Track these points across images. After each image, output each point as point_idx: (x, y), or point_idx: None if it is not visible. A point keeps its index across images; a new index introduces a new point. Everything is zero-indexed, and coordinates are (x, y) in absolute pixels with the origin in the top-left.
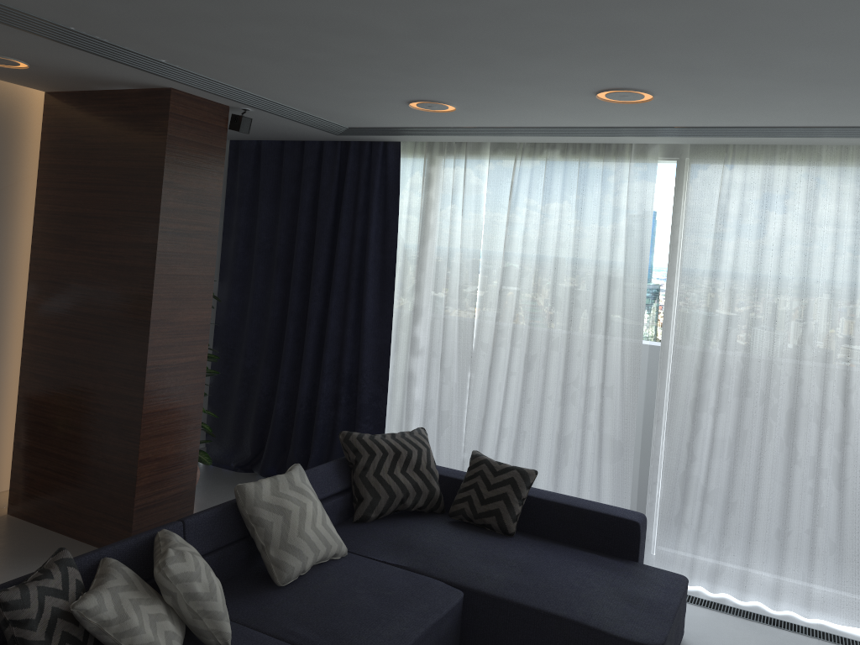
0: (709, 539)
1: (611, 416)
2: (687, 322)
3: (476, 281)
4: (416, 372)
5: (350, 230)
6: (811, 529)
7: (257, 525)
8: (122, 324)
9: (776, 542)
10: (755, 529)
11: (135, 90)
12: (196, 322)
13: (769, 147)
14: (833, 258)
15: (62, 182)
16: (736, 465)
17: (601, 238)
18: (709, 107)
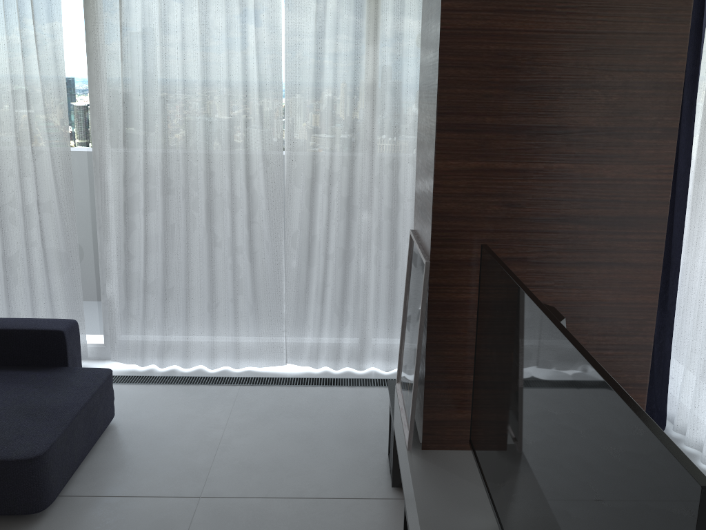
0: (156, 324)
1: (54, 230)
2: (109, 131)
3: None
4: None
5: None
6: (234, 298)
7: None
8: None
9: (208, 314)
10: (190, 307)
11: None
12: None
13: None
14: (228, 58)
15: None
16: (168, 256)
17: (13, 50)
18: None
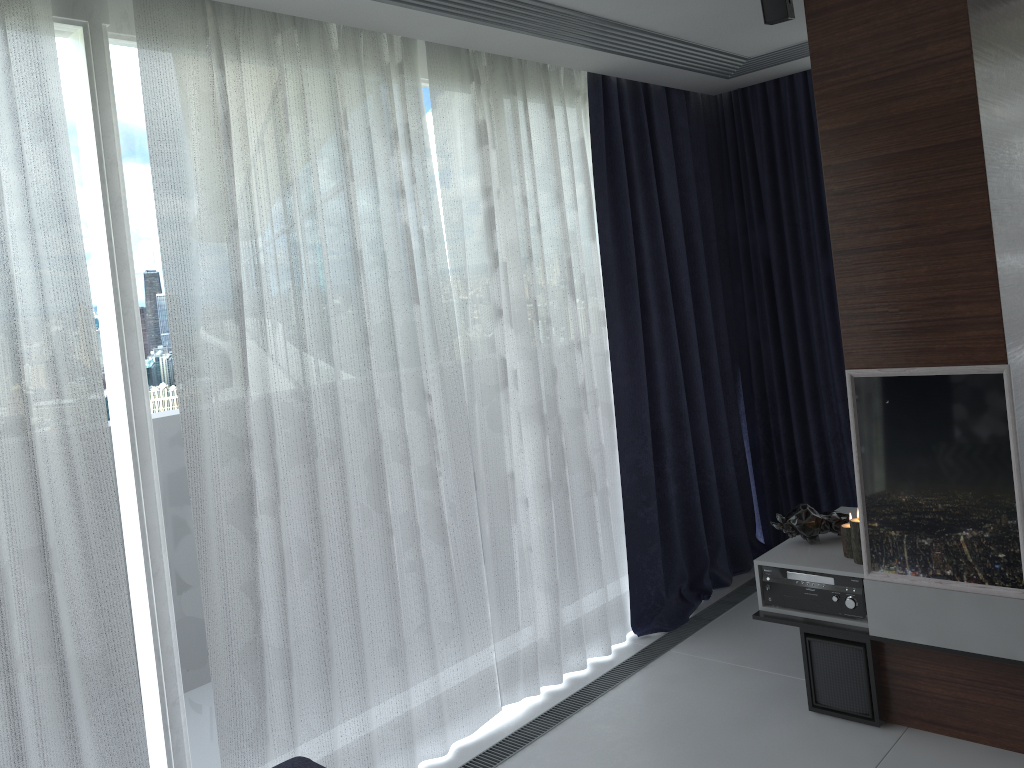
0: (302, 737)
1: (67, 611)
2: (197, 353)
3: None
4: None
5: None
6: (427, 621)
7: None
8: None
9: (393, 670)
10: (367, 670)
11: None
12: None
13: (267, 18)
14: (378, 205)
15: None
16: (327, 581)
17: None
18: None
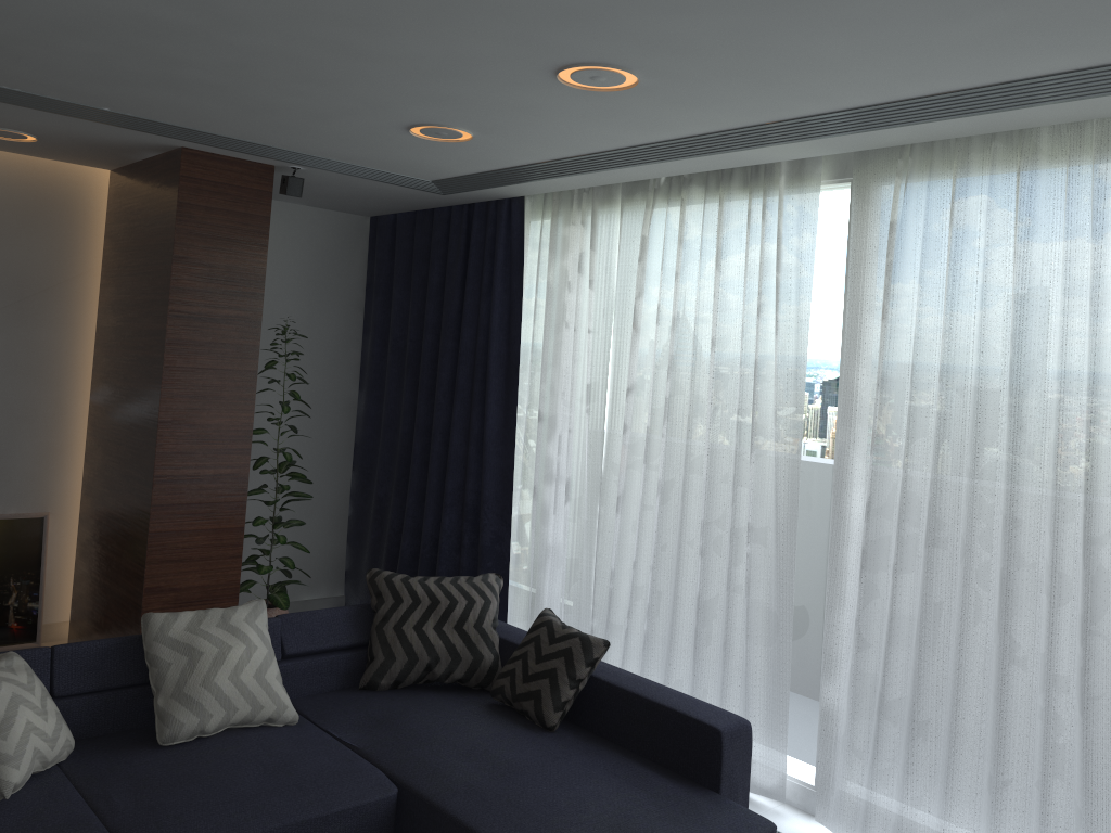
0: (894, 780)
1: (765, 573)
2: (854, 428)
3: (606, 378)
4: (542, 504)
5: (476, 317)
6: (1041, 781)
7: (151, 664)
8: (141, 426)
9: (988, 796)
10: (955, 771)
11: (161, 155)
12: (231, 427)
13: (962, 142)
14: (1062, 313)
15: (115, 268)
16: (924, 660)
17: (748, 307)
18: (738, 80)
